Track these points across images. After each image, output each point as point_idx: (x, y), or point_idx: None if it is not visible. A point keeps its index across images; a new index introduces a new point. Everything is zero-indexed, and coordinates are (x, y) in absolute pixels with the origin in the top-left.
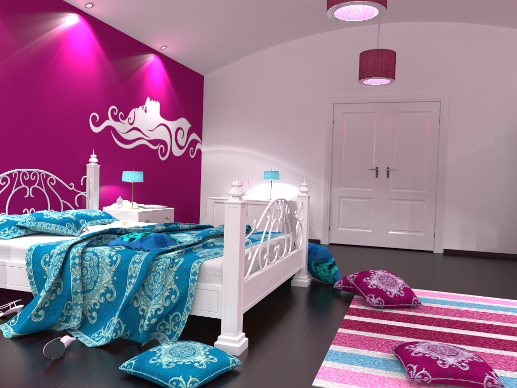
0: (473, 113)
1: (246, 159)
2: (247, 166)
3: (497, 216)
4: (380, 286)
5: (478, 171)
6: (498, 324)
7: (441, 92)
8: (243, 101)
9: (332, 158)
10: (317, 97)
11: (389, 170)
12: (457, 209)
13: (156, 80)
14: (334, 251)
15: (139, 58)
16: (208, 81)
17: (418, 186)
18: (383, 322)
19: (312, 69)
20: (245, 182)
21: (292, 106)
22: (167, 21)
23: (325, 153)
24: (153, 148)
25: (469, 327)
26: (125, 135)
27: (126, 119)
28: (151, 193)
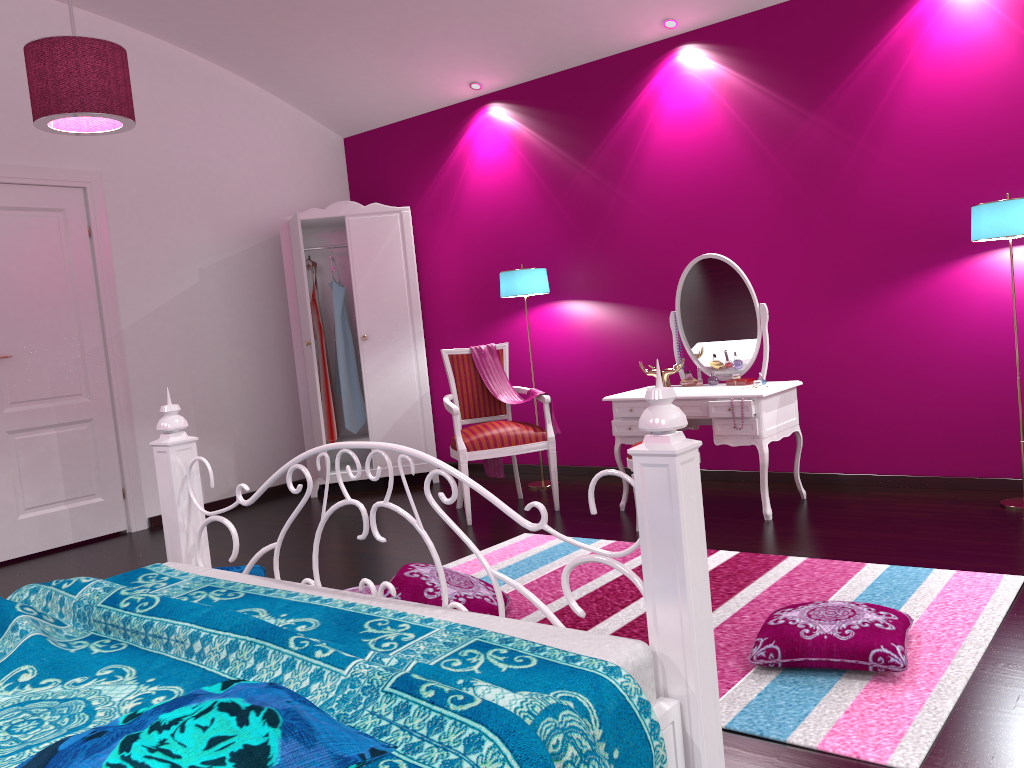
0: (155, 218)
1: None
2: None
3: (228, 425)
4: (466, 593)
5: (183, 339)
6: (618, 575)
7: (82, 166)
8: None
9: None
10: None
11: None
12: None
13: None
14: None
15: None
16: None
17: (70, 390)
18: None
19: None
20: None
21: None
22: None
23: None
24: None
25: (626, 594)
26: None
27: None
28: None
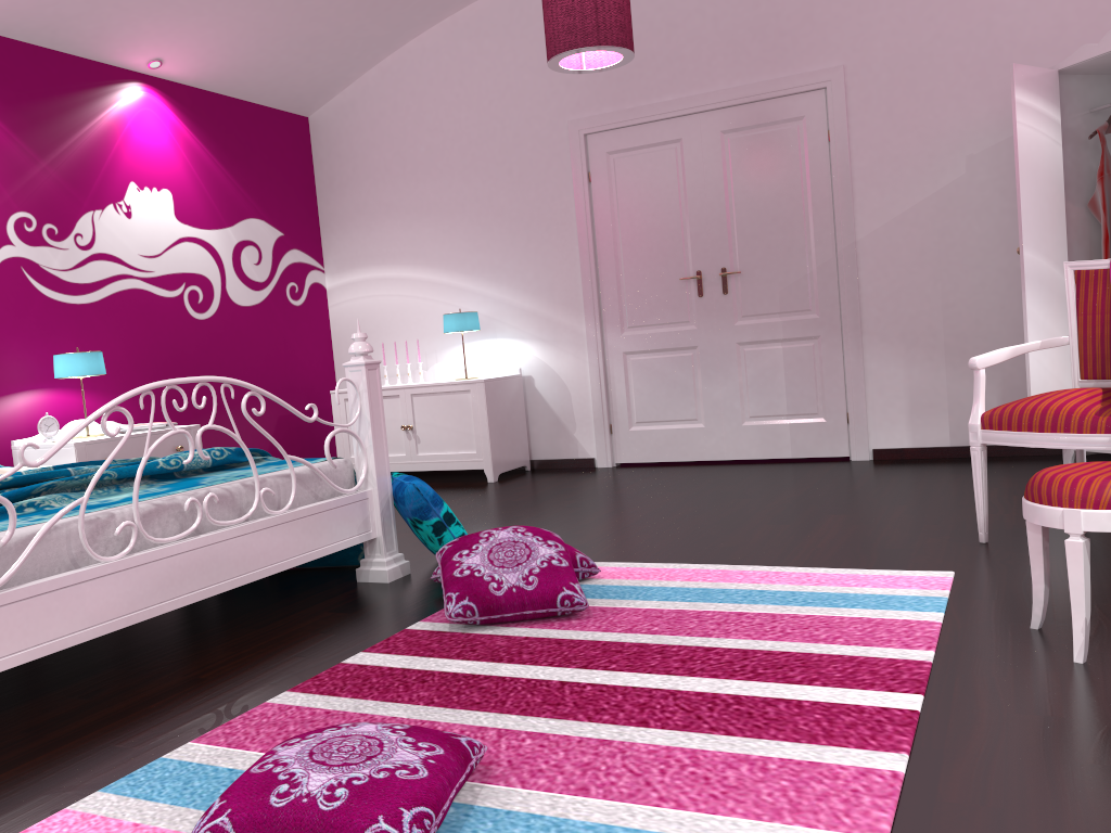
0: (908, 104)
1: (417, 294)
2: (421, 309)
3: None
4: (482, 569)
5: (936, 247)
6: (732, 646)
7: (824, 65)
8: (395, 162)
9: (599, 265)
10: (547, 125)
11: (727, 275)
12: (895, 349)
13: (153, 141)
14: (601, 483)
15: (88, 97)
16: (318, 127)
17: (798, 305)
18: (428, 665)
19: (530, 62)
20: (422, 346)
21: (498, 157)
22: (121, 1)
23: (581, 256)
24: (167, 295)
25: (638, 662)
26: (71, 275)
27: (70, 239)
28: (175, 396)
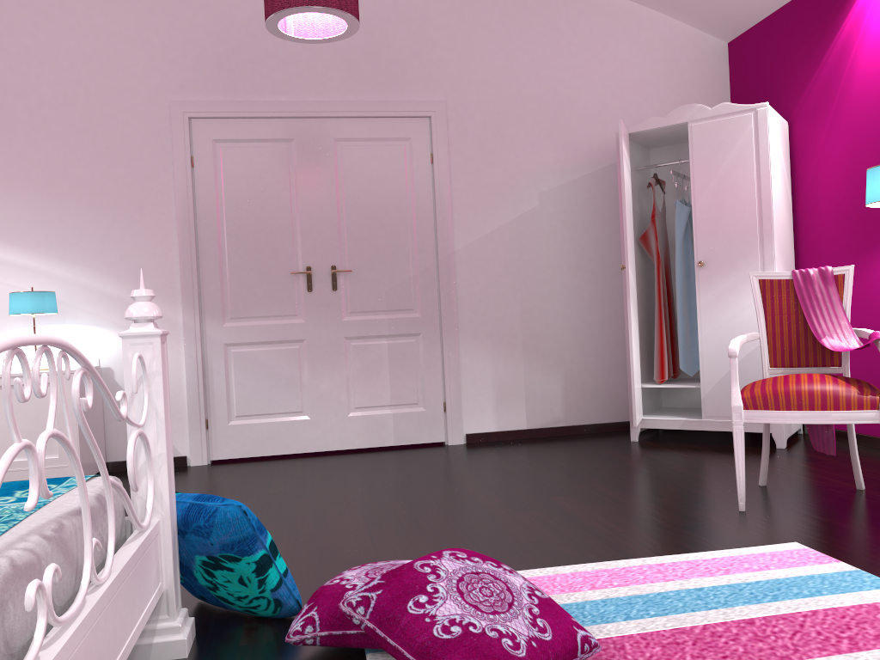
0: (496, 143)
1: None
2: None
3: (558, 353)
4: (474, 621)
5: (516, 262)
6: None
7: (429, 97)
8: None
9: (200, 253)
10: (145, 101)
11: (337, 273)
12: (485, 346)
13: None
14: (231, 482)
15: None
16: None
17: (402, 305)
18: None
19: (126, 31)
20: None
21: (79, 124)
22: None
23: (181, 241)
24: None
25: None
26: None
27: None
28: None
